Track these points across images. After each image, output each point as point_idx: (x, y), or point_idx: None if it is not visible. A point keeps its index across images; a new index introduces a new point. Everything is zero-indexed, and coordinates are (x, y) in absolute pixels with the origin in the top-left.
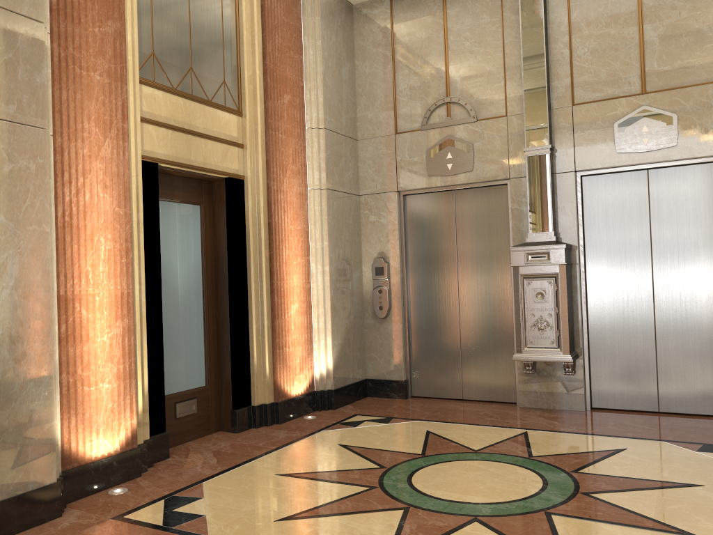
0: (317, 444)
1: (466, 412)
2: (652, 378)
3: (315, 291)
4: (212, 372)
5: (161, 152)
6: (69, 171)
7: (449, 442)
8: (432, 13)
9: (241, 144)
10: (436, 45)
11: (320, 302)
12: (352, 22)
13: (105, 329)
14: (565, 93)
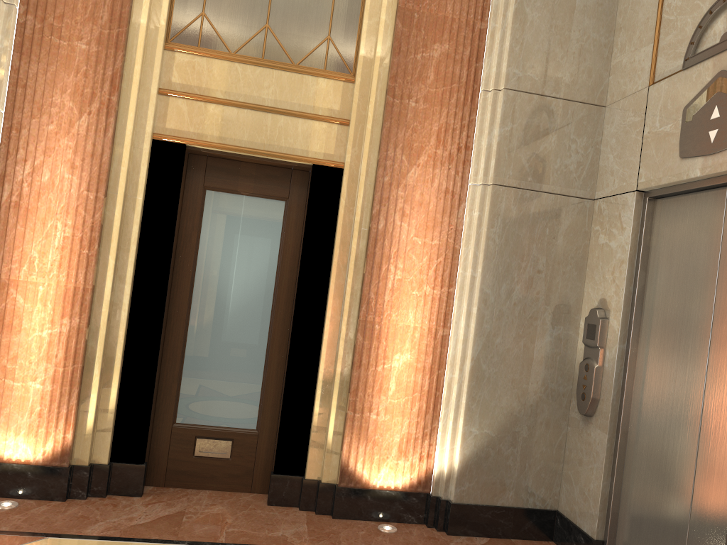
0: None
1: None
2: None
3: (451, 342)
4: (268, 415)
5: (193, 131)
6: (26, 148)
7: None
8: None
9: (346, 120)
10: None
11: (457, 361)
12: None
13: (46, 323)
14: None
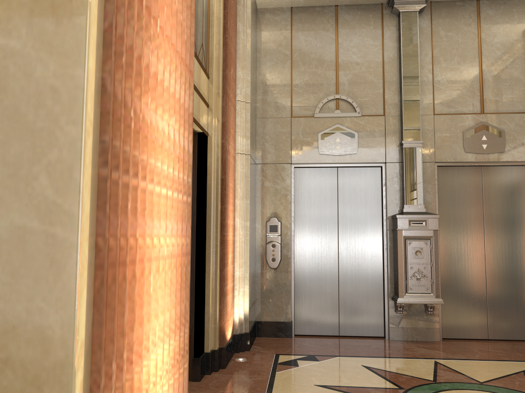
0: (296, 386)
1: (360, 346)
2: (484, 315)
3: (239, 243)
4: None
5: None
6: None
7: (399, 374)
8: (326, 29)
9: (208, 104)
10: (329, 53)
11: (241, 253)
12: (256, 22)
13: None
14: (428, 105)
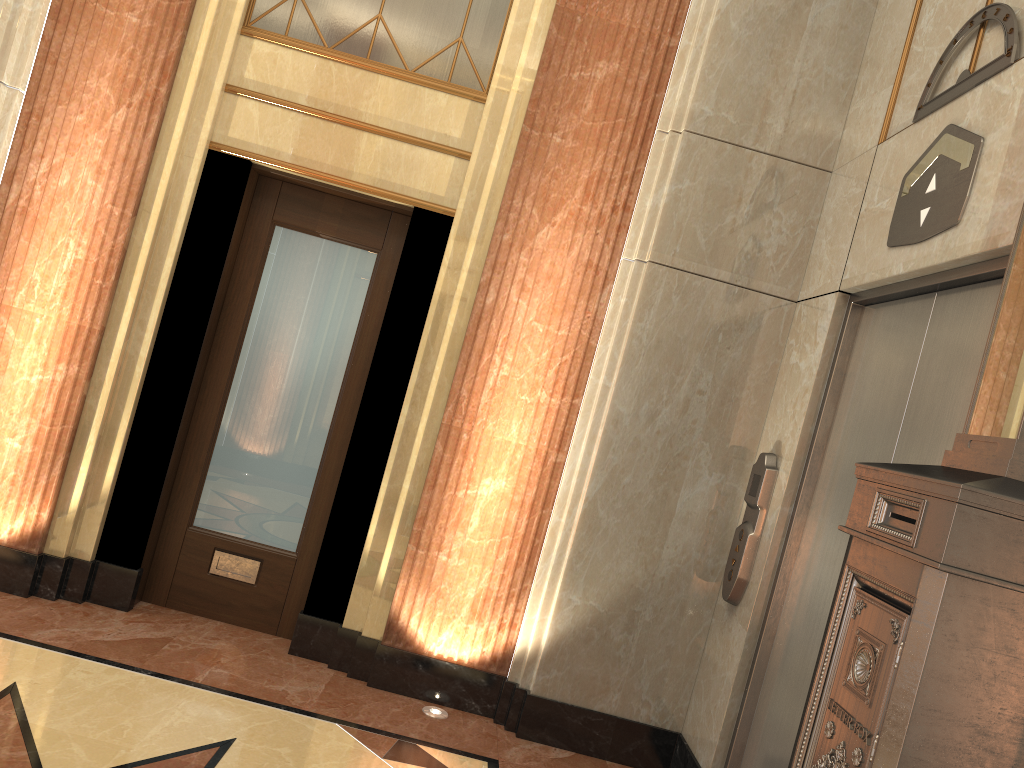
0: (234, 719)
1: None
2: None
3: (564, 473)
4: (313, 536)
5: (262, 145)
6: (46, 141)
7: None
8: None
9: (467, 152)
10: None
11: (568, 500)
12: None
13: (38, 367)
14: None
